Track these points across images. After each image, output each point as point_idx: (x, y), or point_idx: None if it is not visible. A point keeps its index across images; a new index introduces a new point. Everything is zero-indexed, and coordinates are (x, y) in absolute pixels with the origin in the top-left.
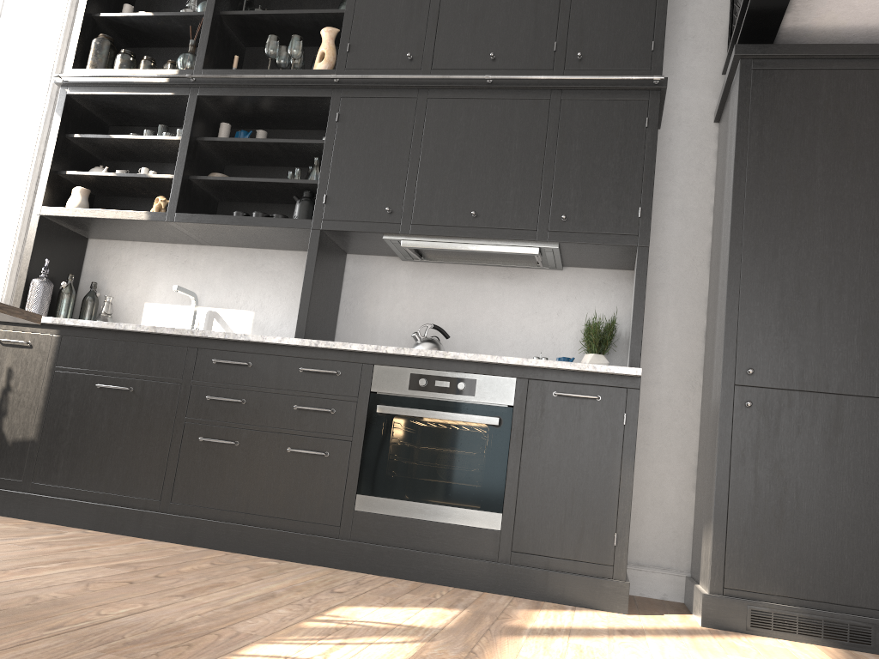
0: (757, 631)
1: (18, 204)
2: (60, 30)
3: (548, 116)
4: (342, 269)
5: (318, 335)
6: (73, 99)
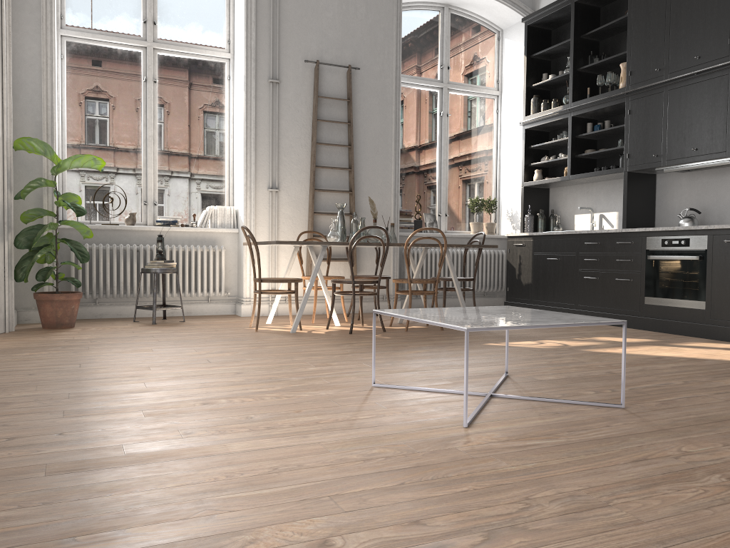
0: None
1: (520, 179)
2: (523, 92)
3: (728, 84)
4: (652, 183)
5: (637, 221)
6: (528, 130)
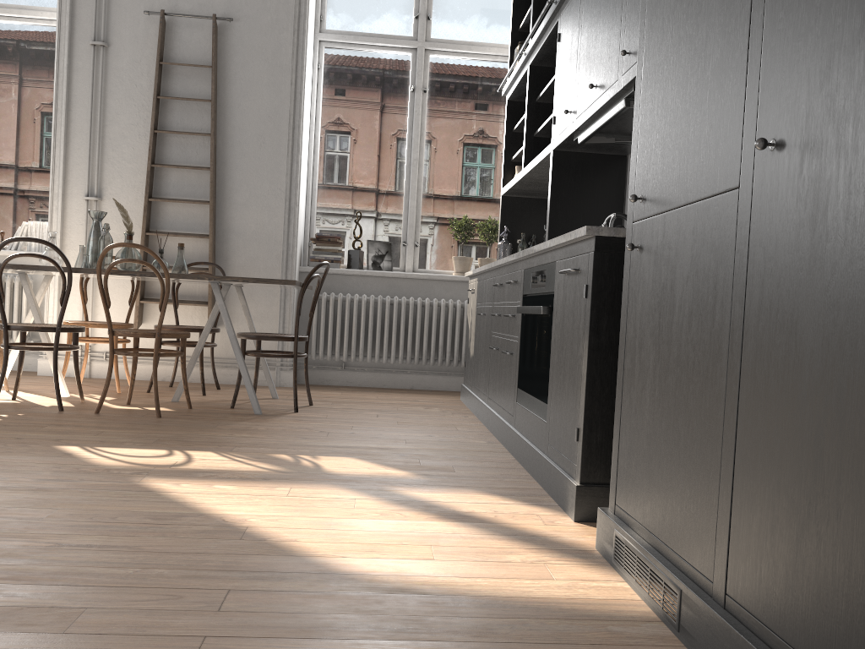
0: (617, 567)
1: None
2: None
3: None
4: (618, 173)
5: None
6: (514, 101)
